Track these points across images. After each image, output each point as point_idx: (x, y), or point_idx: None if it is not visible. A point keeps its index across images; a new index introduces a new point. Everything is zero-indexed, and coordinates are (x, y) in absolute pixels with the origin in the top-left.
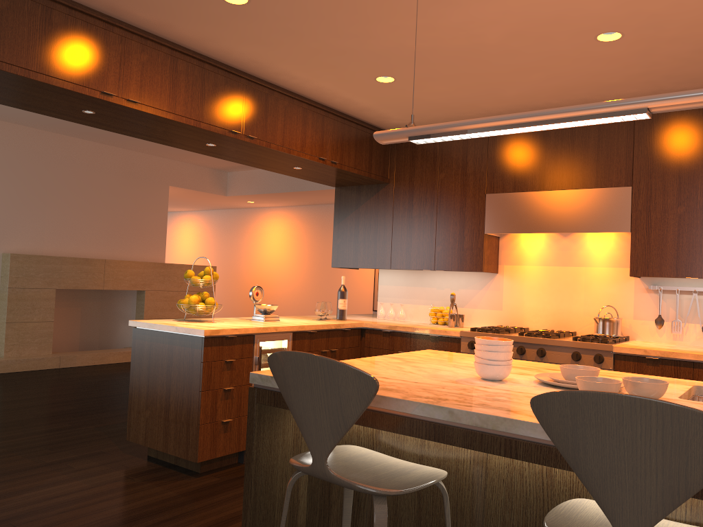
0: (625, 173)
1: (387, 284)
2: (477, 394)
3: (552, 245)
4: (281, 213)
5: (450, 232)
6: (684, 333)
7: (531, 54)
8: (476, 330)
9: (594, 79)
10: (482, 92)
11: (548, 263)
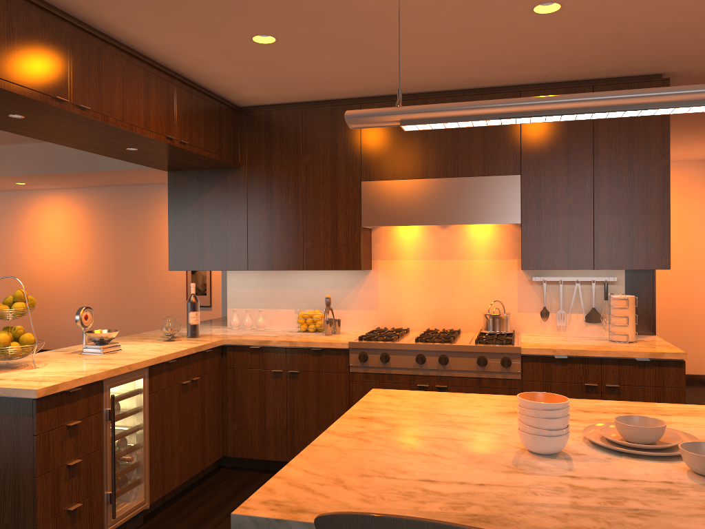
0: (513, 161)
1: (238, 286)
2: (593, 500)
3: (431, 237)
4: (61, 196)
5: (321, 225)
6: (567, 323)
7: (453, 21)
8: (363, 338)
9: (498, 56)
10: (371, 63)
11: (427, 257)
